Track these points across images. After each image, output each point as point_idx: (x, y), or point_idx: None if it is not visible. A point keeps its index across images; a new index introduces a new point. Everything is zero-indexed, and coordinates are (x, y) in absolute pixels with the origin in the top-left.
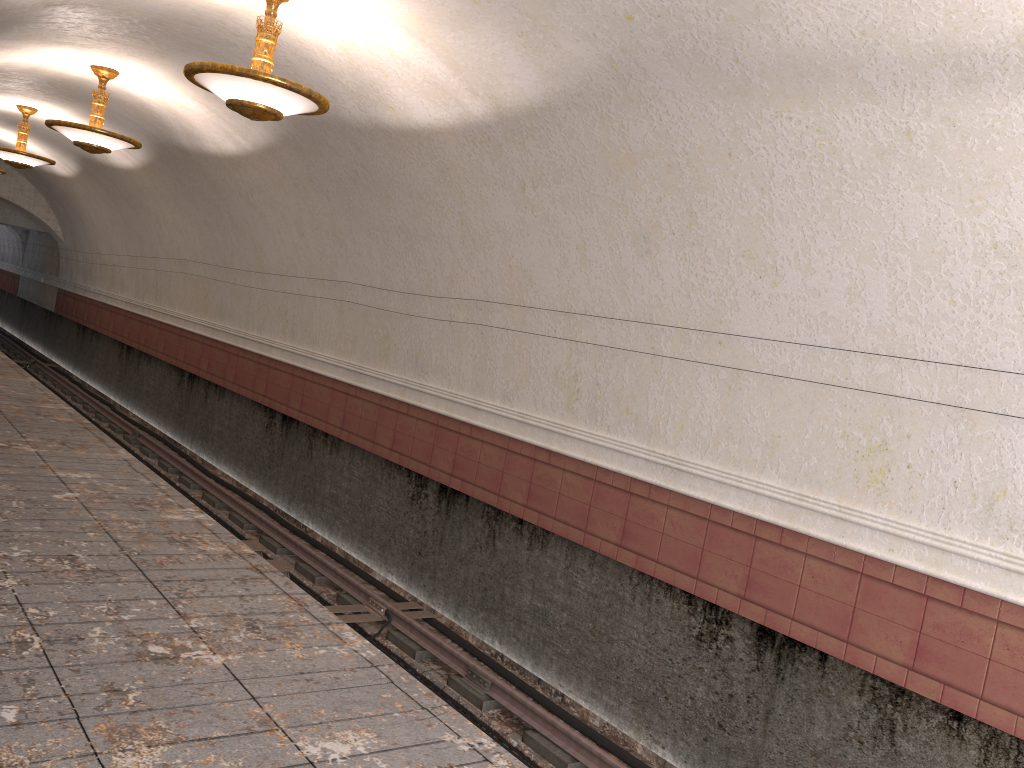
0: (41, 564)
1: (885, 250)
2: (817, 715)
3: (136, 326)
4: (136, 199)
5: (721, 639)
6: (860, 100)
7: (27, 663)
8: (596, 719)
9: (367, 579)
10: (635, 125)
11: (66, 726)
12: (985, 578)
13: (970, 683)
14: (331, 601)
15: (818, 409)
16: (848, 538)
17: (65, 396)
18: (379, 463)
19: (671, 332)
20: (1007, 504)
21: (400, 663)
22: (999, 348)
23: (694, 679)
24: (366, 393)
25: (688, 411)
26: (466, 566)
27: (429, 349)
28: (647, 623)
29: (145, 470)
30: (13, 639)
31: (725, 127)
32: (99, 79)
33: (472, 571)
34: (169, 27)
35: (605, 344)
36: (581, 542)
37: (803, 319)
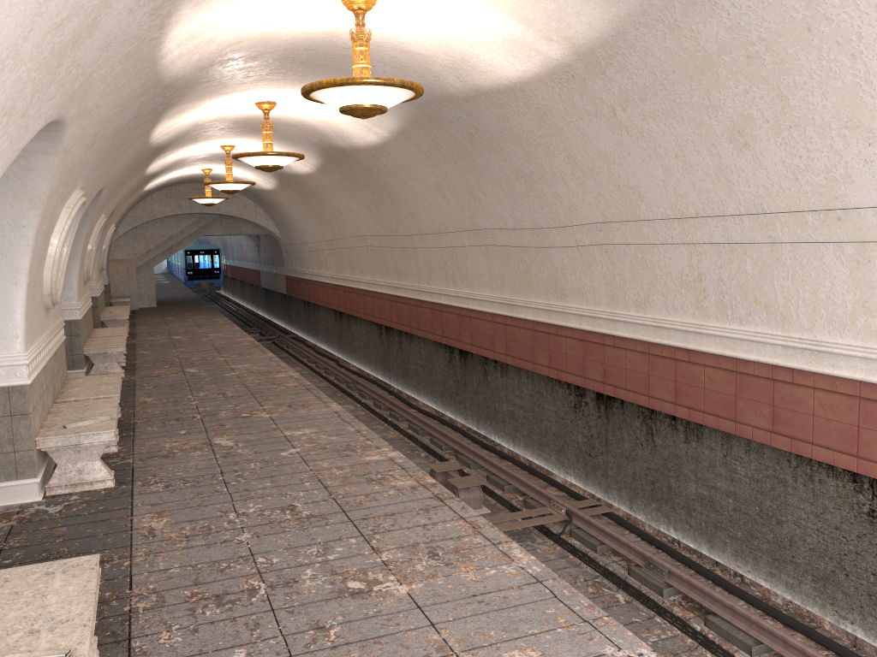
0: (269, 516)
1: None
2: None
3: (341, 295)
4: (320, 195)
5: None
6: None
7: (254, 608)
8: (778, 597)
9: (549, 482)
10: (704, 26)
11: None
12: None
13: None
14: (519, 506)
15: None
16: None
17: (302, 359)
18: (542, 380)
19: (785, 218)
20: None
21: (585, 557)
22: None
23: (873, 555)
24: (520, 321)
25: (818, 292)
26: (632, 463)
27: (564, 274)
28: (813, 503)
29: (350, 419)
30: (245, 587)
31: (797, 3)
32: (263, 112)
33: (638, 467)
34: (295, 57)
35: (722, 241)
36: (733, 432)
37: None
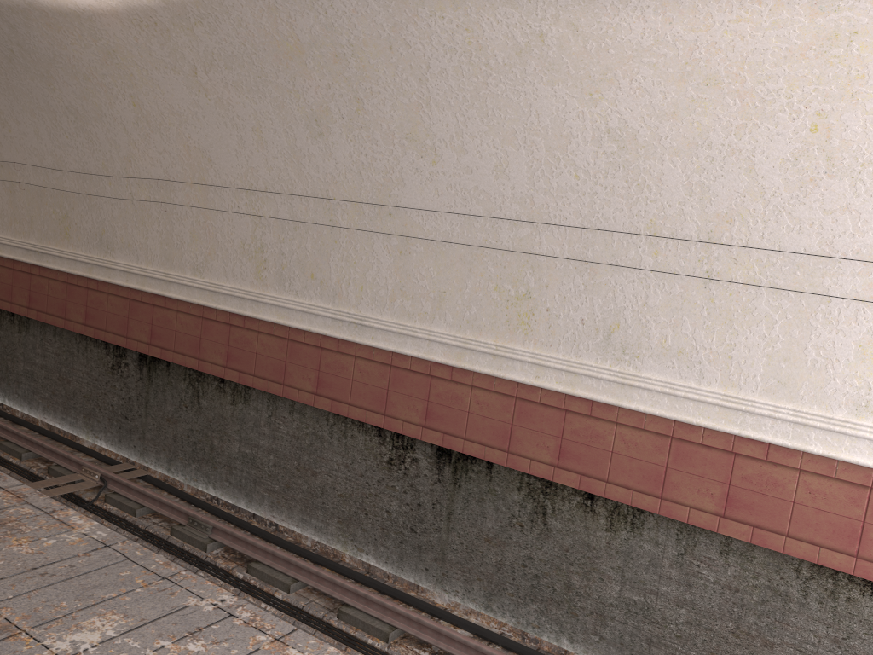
0: None
1: (524, 134)
2: (488, 510)
3: None
4: None
5: (408, 461)
6: (502, 4)
7: None
8: (308, 540)
9: (76, 447)
10: (302, 17)
11: None
12: (607, 392)
13: (599, 471)
14: (42, 475)
15: (475, 267)
16: (504, 370)
17: None
18: (74, 338)
19: (346, 206)
20: (620, 334)
21: (122, 522)
22: (612, 213)
23: (388, 496)
24: (51, 272)
25: (366, 274)
26: (174, 425)
27: (113, 227)
28: (345, 455)
29: None
30: None
31: (386, 23)
32: None
33: (180, 429)
34: None
35: (287, 218)
36: (281, 394)
37: (459, 192)
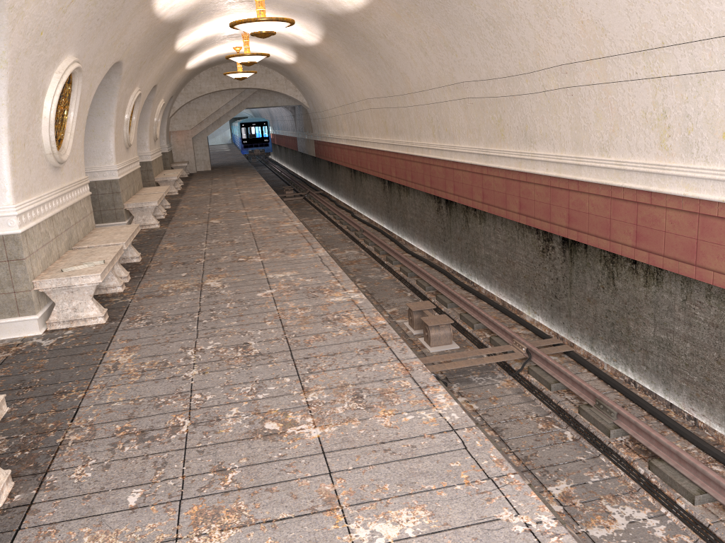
0: (222, 354)
1: None
2: None
3: (354, 154)
4: (330, 64)
5: None
6: None
7: (169, 446)
8: None
9: (517, 321)
10: None
11: (168, 509)
12: None
13: None
14: (486, 343)
15: None
16: None
17: (324, 211)
18: (514, 226)
19: None
20: None
21: (540, 393)
22: None
23: None
24: (494, 170)
25: None
26: (593, 305)
27: (533, 121)
28: None
29: (330, 263)
30: (171, 424)
31: None
32: None
33: (599, 309)
34: None
35: (689, 72)
36: (693, 276)
37: None
